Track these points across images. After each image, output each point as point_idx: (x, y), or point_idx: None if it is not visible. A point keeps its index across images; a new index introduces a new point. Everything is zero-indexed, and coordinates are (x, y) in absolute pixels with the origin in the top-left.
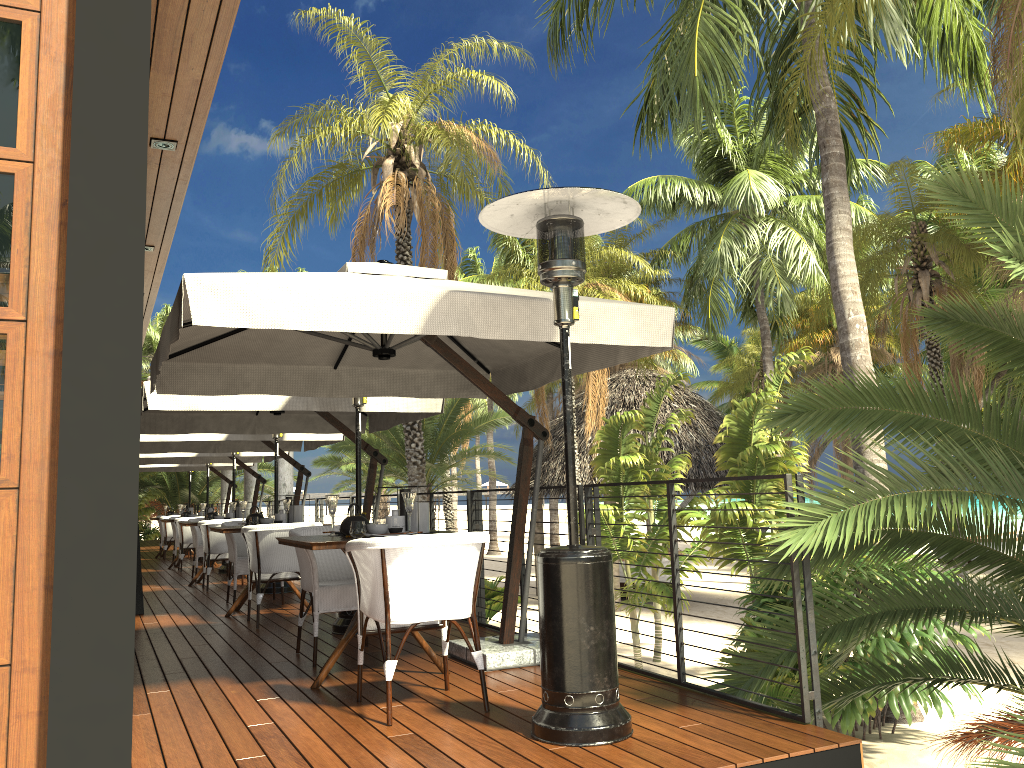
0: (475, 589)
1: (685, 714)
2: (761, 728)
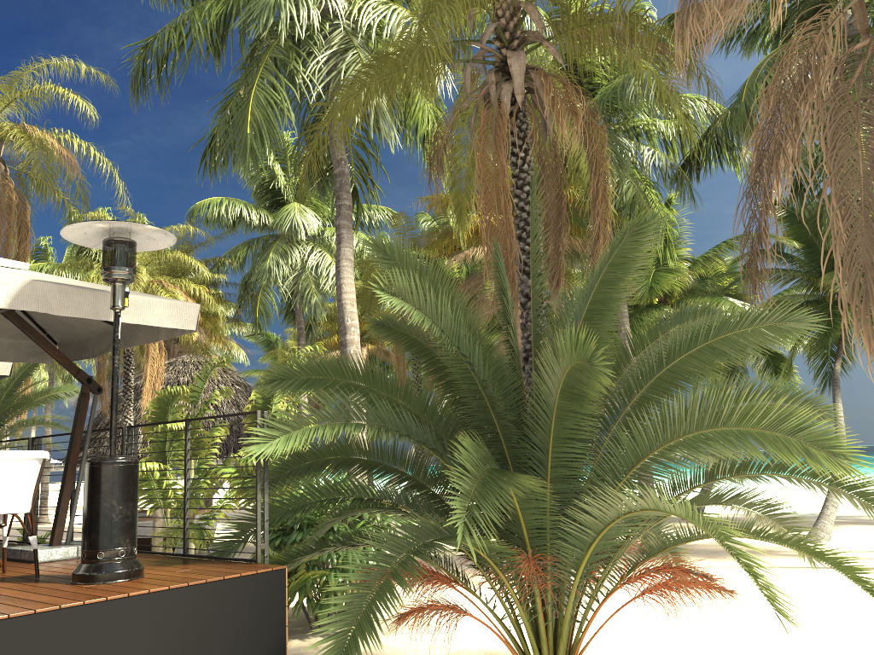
0: (35, 492)
1: (183, 567)
2: (229, 567)
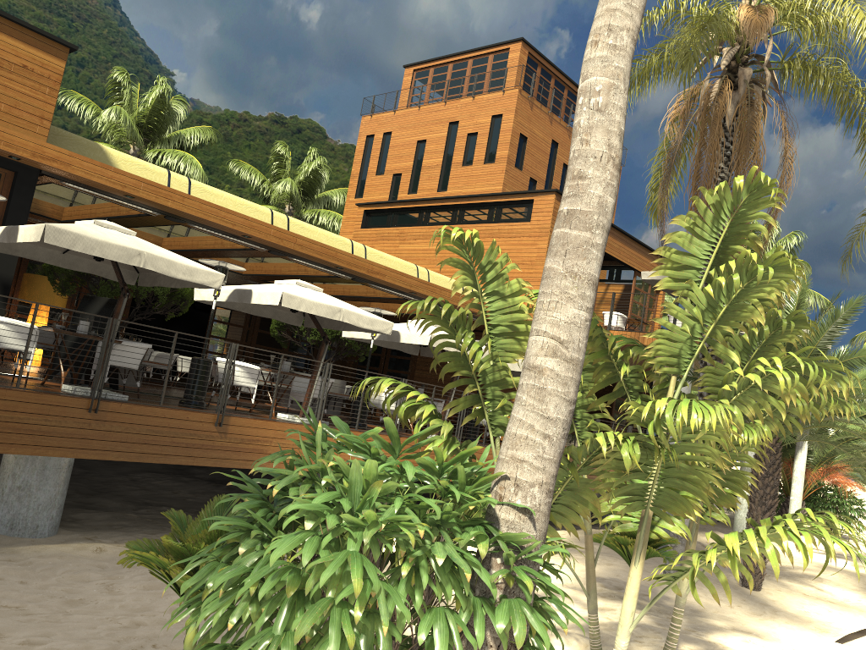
0: None
1: None
2: None
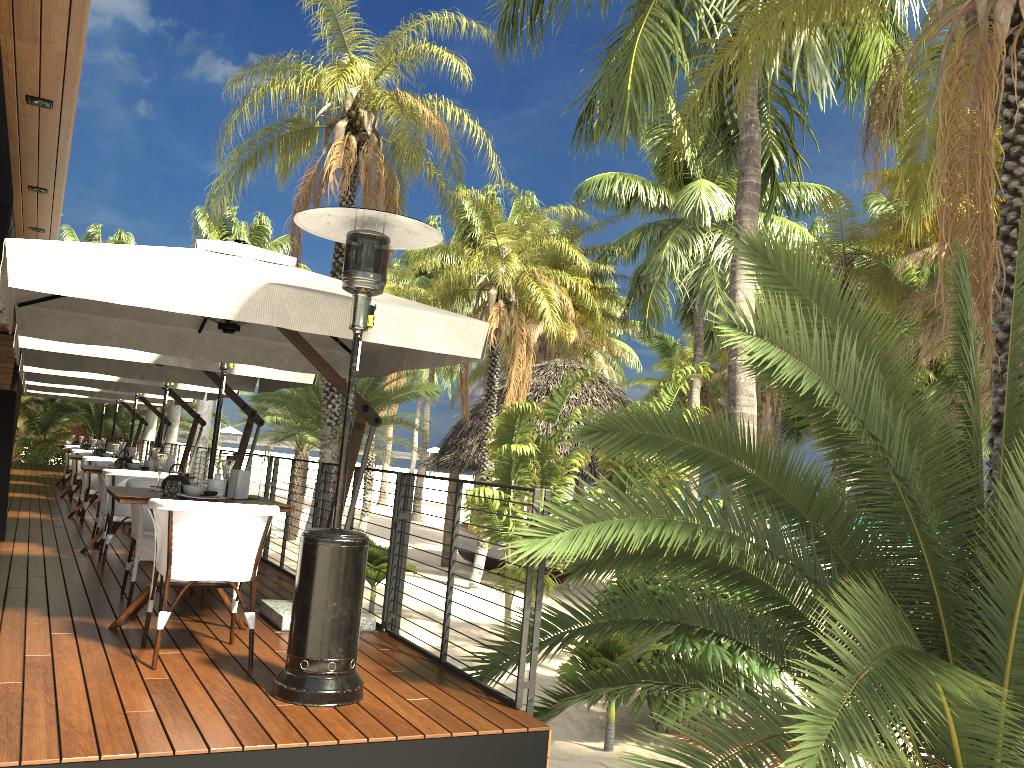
0: (257, 556)
1: (422, 689)
2: (475, 708)
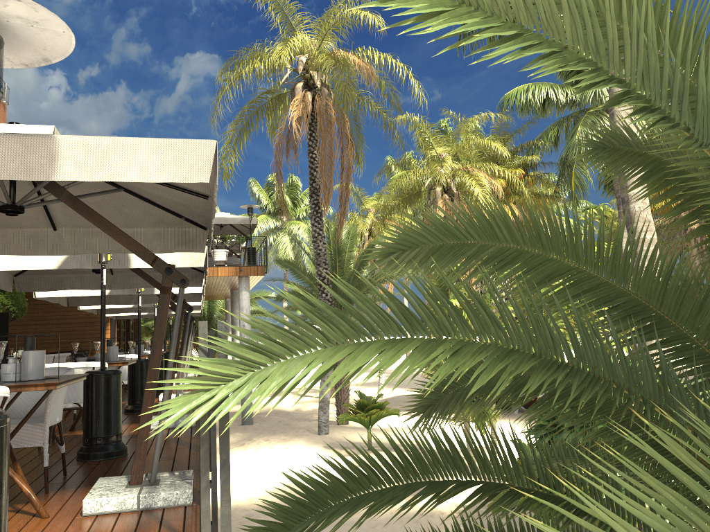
0: None
1: None
2: None
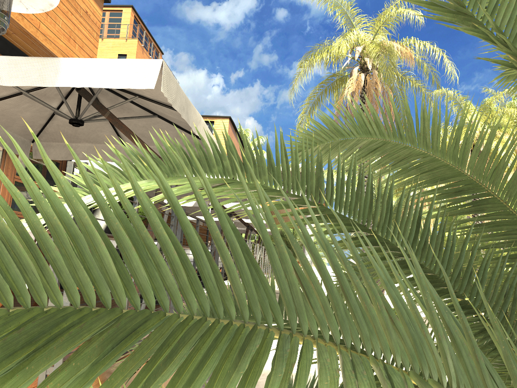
0: None
1: None
2: None
